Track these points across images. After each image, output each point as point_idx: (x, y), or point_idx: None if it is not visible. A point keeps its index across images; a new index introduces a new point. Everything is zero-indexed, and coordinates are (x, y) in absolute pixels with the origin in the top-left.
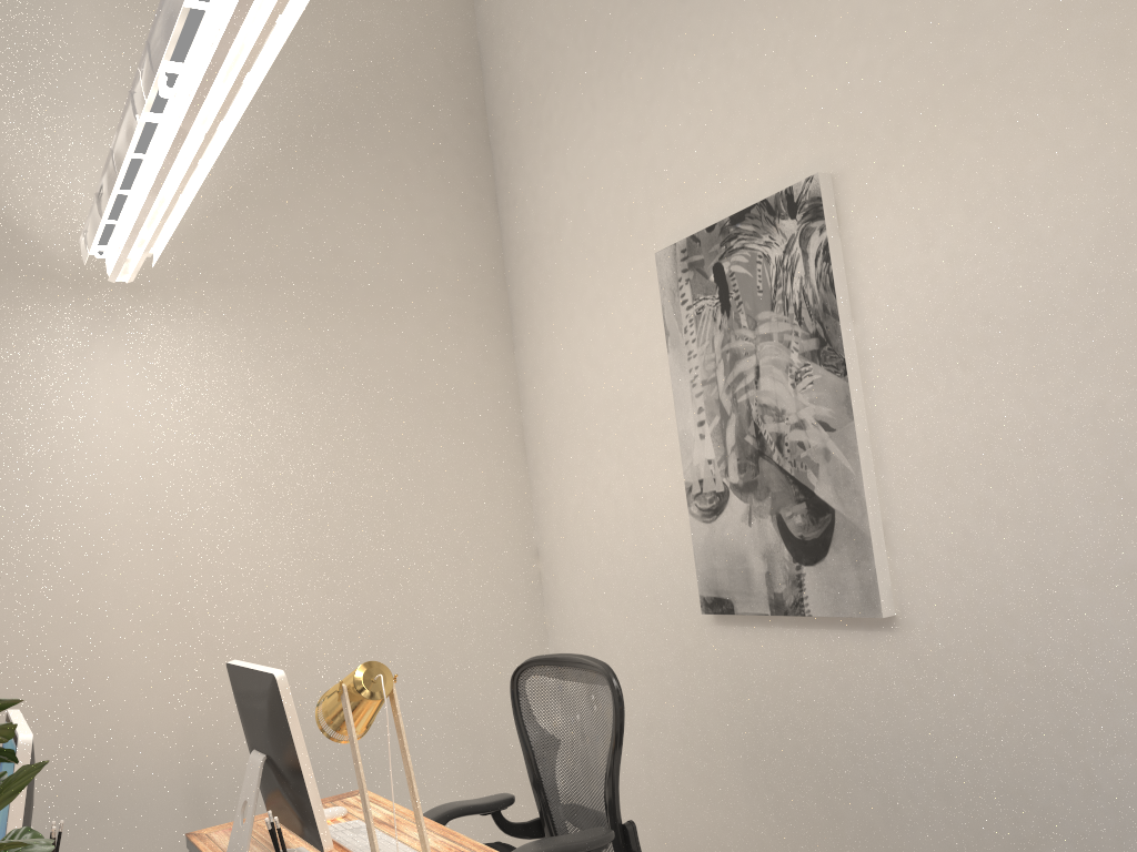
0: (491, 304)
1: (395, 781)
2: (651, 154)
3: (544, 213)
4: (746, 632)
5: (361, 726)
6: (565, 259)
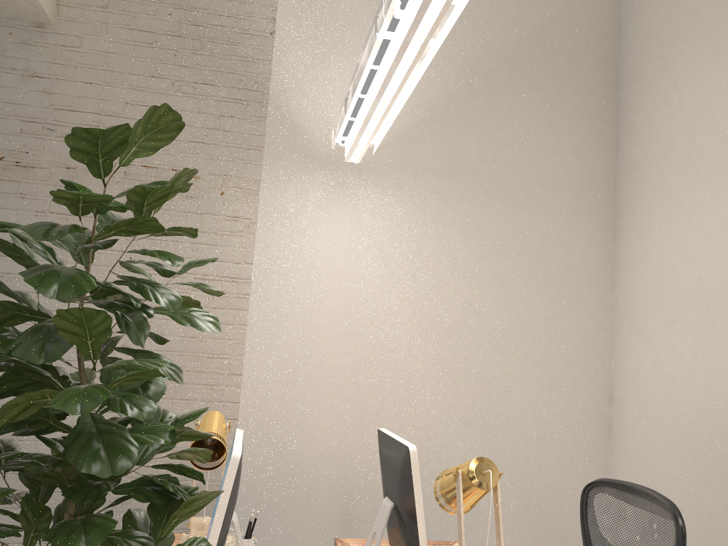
0: (601, 205)
1: (479, 539)
2: None
3: (657, 138)
4: None
5: (467, 505)
6: (670, 173)
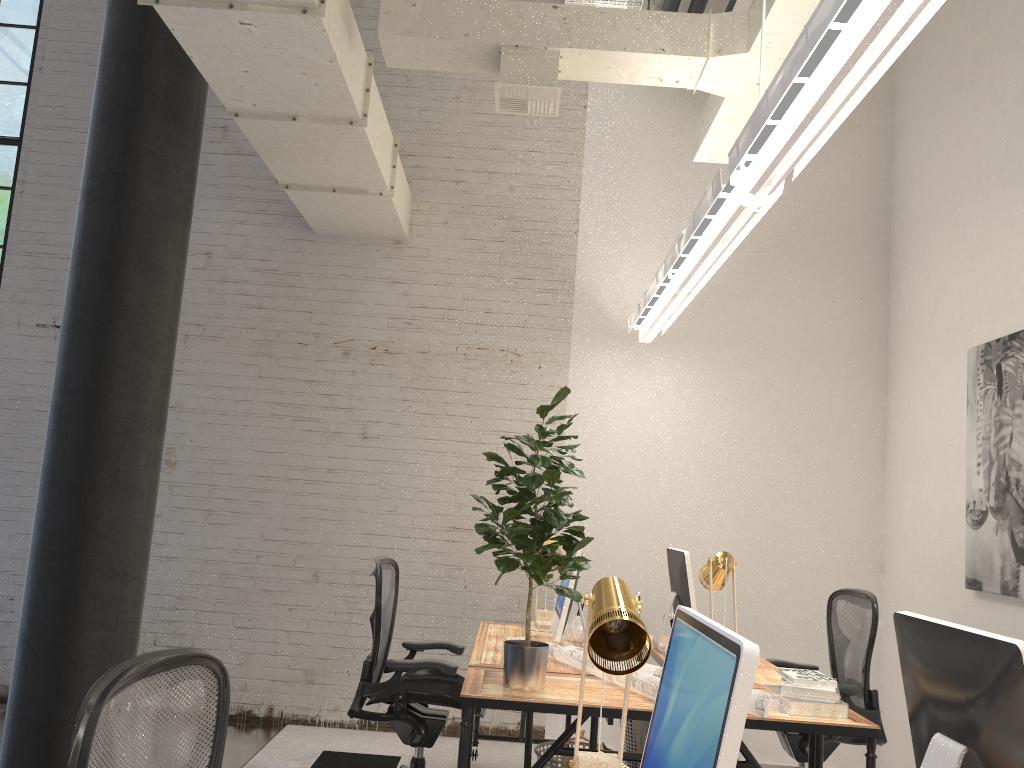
0: (873, 363)
1: (761, 654)
2: (976, 283)
3: (913, 307)
4: (990, 605)
5: (717, 582)
6: (922, 340)
